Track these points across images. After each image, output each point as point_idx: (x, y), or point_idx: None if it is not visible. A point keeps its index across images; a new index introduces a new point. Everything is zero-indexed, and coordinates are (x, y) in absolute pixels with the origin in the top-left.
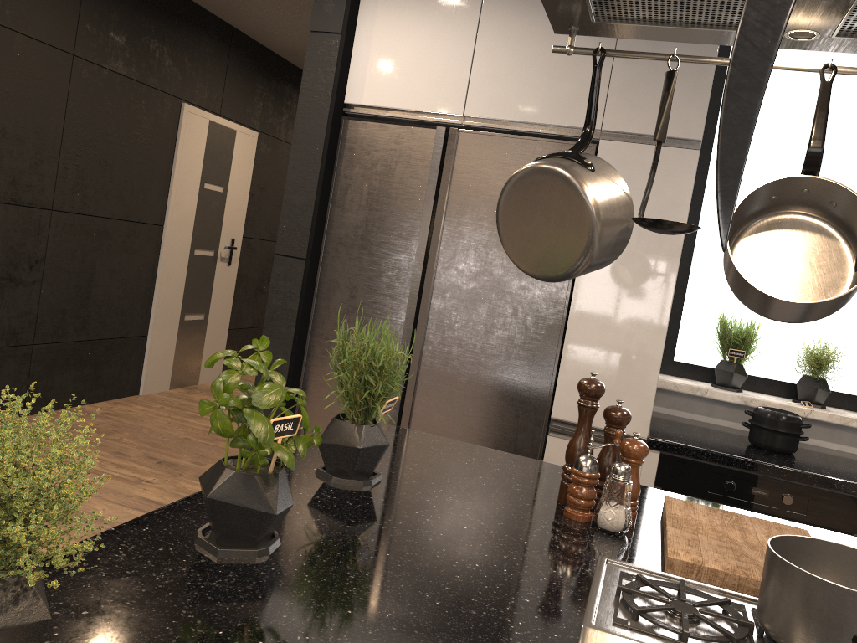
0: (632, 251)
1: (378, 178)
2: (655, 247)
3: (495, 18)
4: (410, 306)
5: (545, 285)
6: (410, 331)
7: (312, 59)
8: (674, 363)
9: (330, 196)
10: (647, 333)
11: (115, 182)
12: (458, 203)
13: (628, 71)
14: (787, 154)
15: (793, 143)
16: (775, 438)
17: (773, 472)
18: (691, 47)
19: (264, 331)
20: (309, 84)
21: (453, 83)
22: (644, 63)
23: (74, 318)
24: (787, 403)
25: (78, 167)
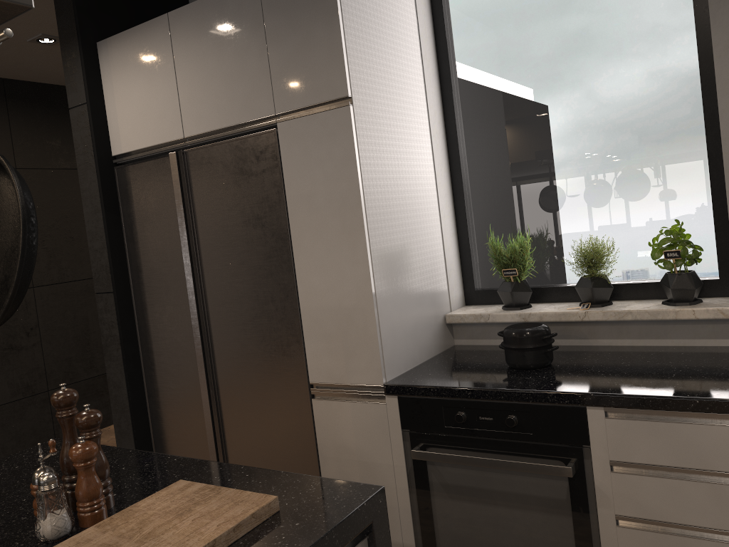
0: (326, 215)
1: (148, 209)
2: (342, 206)
3: (182, 48)
4: (192, 310)
5: (274, 265)
6: (198, 332)
7: (76, 130)
8: (477, 293)
9: (123, 234)
10: (357, 287)
11: (86, 250)
12: (200, 213)
13: (280, 54)
14: (519, 63)
15: (521, 51)
16: (518, 355)
17: (492, 396)
18: (318, 13)
19: (105, 357)
20: (79, 151)
21: (171, 113)
22: (288, 42)
23: (81, 362)
24: (566, 309)
25: (47, 249)
